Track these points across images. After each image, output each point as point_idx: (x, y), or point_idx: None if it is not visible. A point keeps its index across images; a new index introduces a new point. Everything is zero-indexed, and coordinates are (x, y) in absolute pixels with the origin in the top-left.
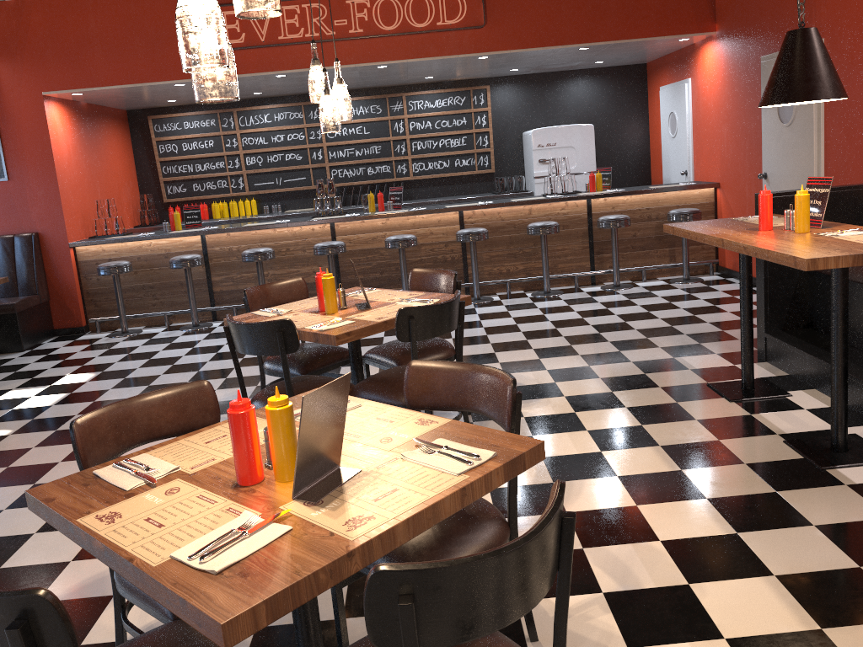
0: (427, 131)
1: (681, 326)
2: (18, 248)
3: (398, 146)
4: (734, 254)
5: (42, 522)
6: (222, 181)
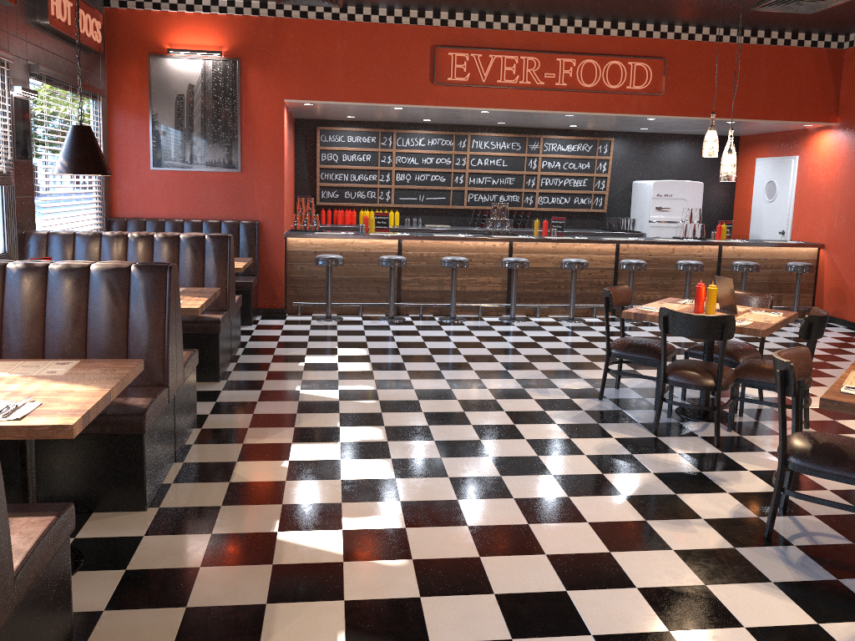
0: (556, 170)
1: (840, 355)
2: (244, 233)
3: (529, 180)
4: (835, 304)
5: (531, 449)
6: (371, 192)
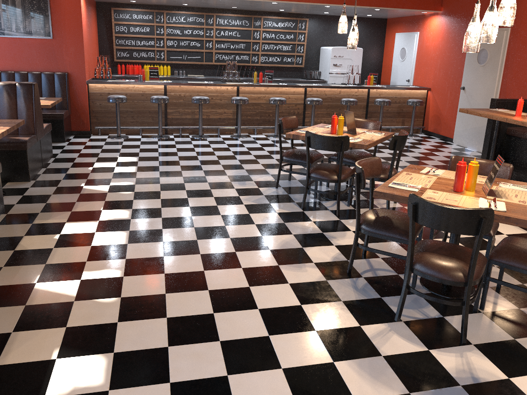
0: (272, 39)
1: (430, 156)
2: (57, 80)
3: (254, 45)
4: (435, 125)
5: (222, 222)
6: (151, 53)
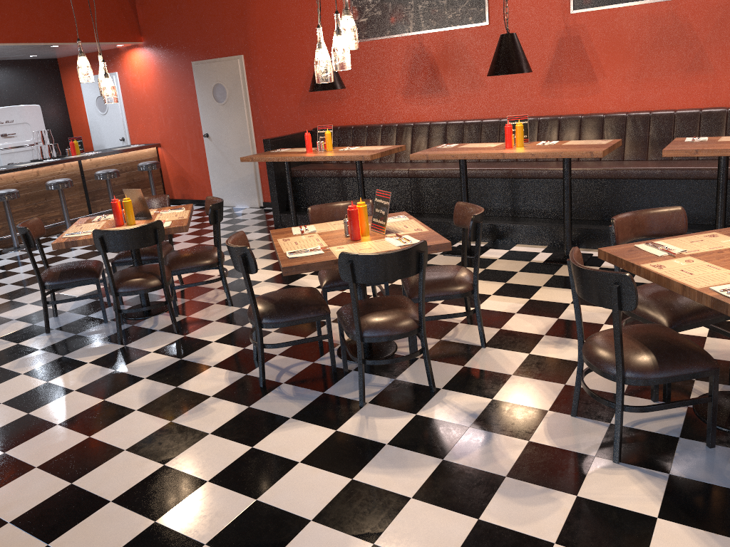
0: None
1: (207, 227)
2: None
3: None
4: (182, 189)
5: (16, 411)
6: None
